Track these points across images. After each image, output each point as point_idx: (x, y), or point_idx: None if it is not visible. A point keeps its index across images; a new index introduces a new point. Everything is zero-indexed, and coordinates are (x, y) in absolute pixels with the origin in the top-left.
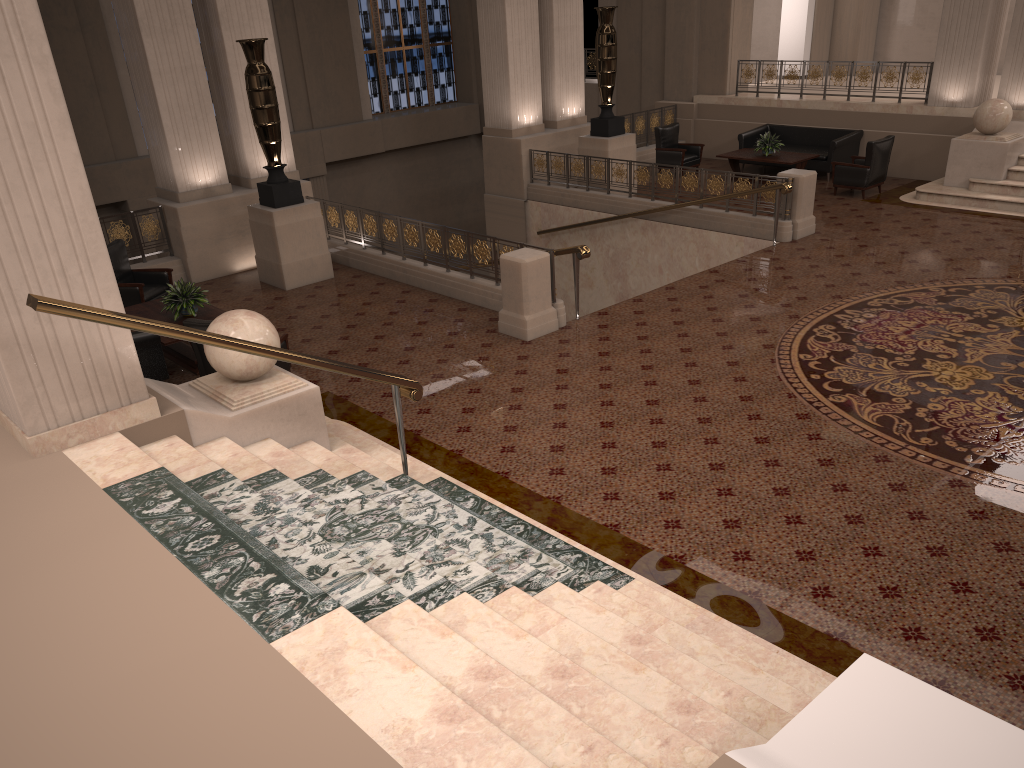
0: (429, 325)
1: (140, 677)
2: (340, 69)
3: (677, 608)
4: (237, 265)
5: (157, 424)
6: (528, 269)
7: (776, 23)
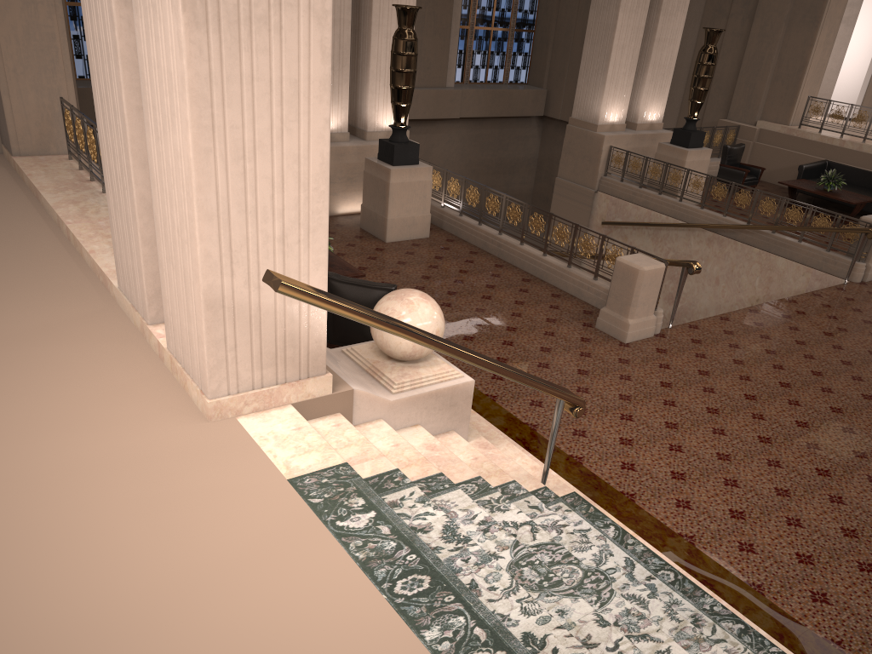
0: (526, 306)
1: None
2: (436, 38)
3: None
4: (340, 208)
5: (326, 401)
6: (644, 277)
7: (831, 65)
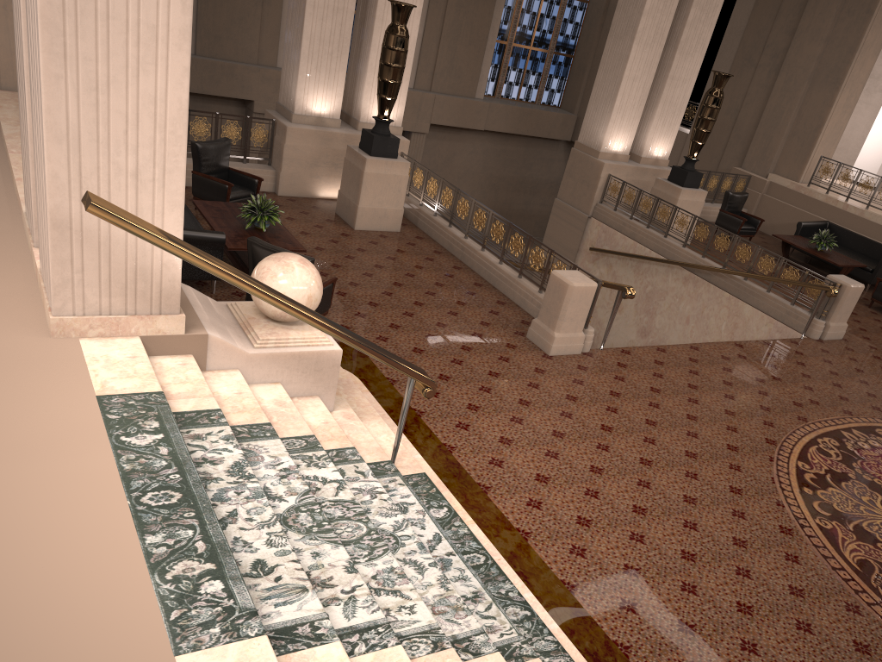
0: (466, 308)
1: (27, 648)
2: (471, 48)
3: None
4: (321, 192)
5: (178, 340)
6: (573, 292)
7: (863, 132)
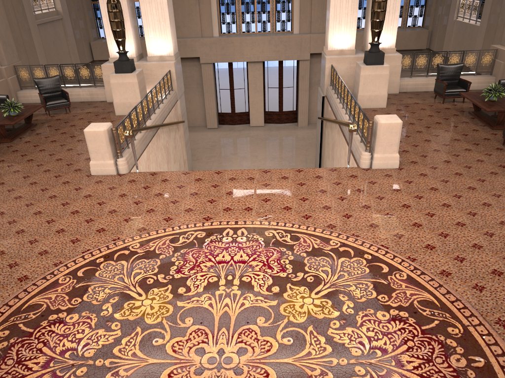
0: None
1: None
2: None
3: None
4: None
5: None
6: (87, 135)
7: None
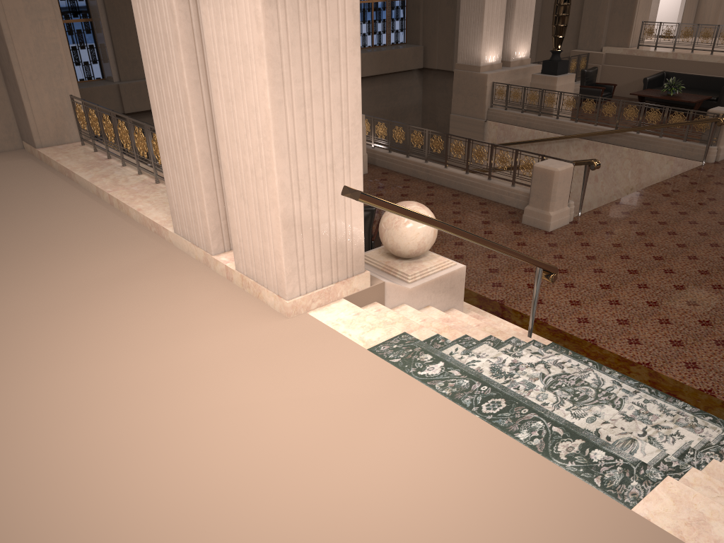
0: (463, 215)
1: (536, 537)
2: None
3: None
4: None
5: (367, 293)
6: (559, 176)
7: None
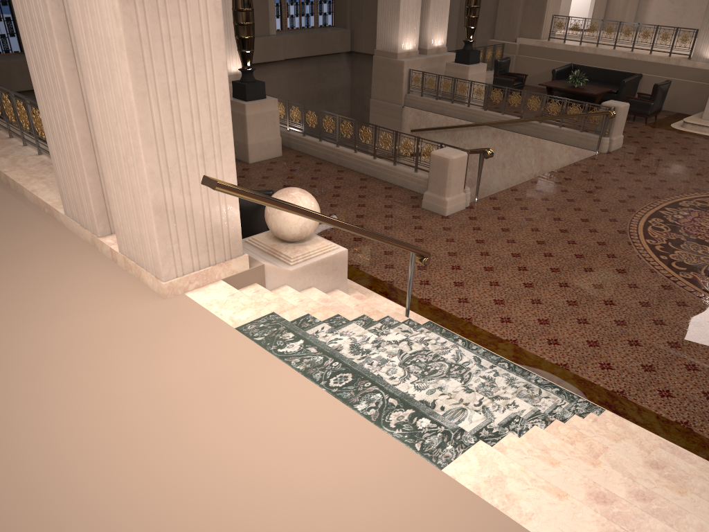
0: (368, 198)
1: (353, 495)
2: None
3: (645, 435)
4: None
5: (246, 275)
6: (453, 164)
7: None
